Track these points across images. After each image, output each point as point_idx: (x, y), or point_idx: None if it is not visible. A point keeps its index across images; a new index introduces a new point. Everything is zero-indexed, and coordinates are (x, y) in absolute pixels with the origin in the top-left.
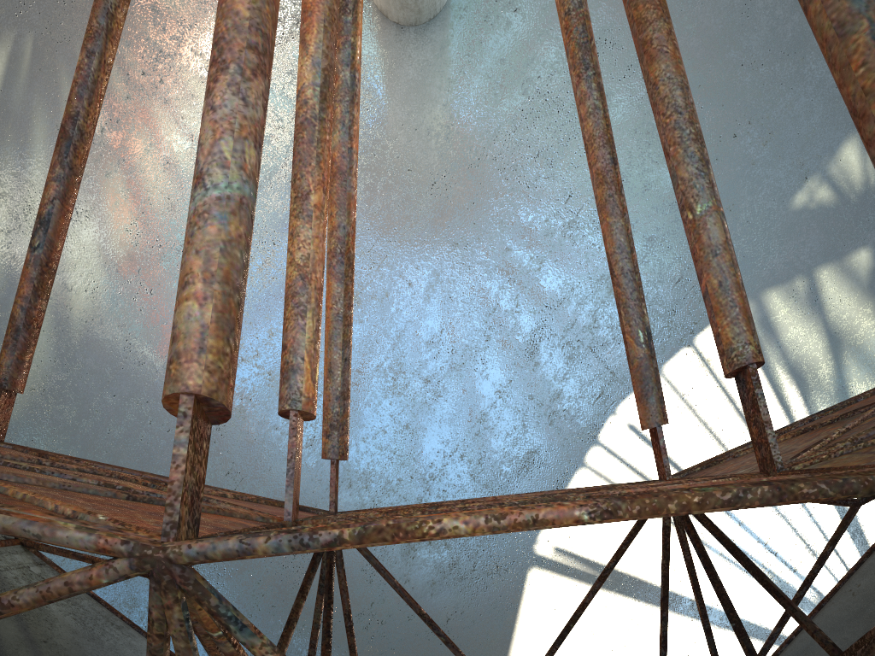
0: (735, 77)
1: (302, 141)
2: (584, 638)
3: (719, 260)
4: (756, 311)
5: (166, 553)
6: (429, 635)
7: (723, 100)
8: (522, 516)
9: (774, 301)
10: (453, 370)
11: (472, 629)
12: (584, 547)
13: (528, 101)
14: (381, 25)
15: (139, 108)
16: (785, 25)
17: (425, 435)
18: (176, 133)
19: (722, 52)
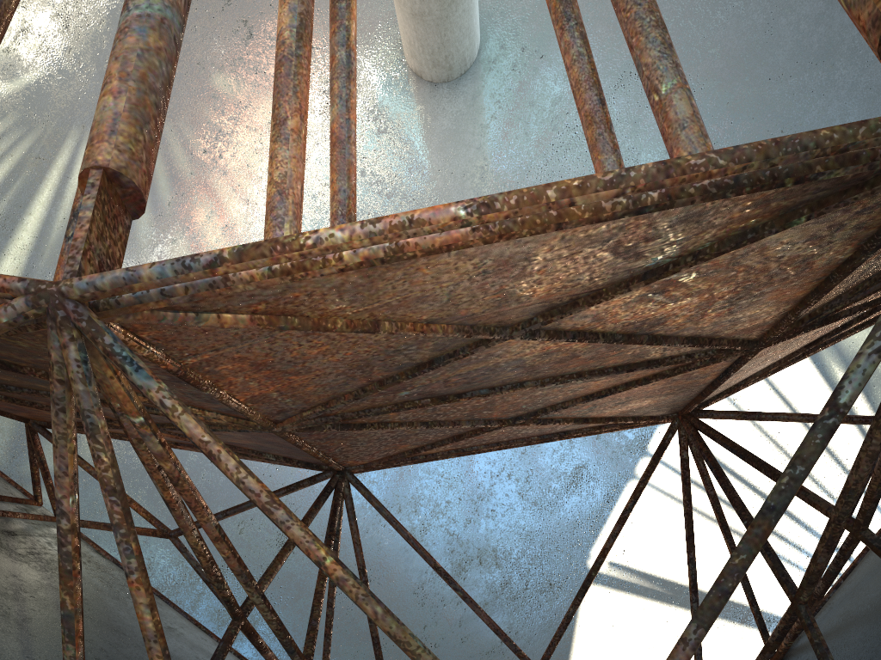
0: (763, 91)
1: (280, 75)
2: (645, 655)
3: (687, 132)
4: None
5: (58, 287)
6: (483, 657)
7: (753, 113)
8: (398, 218)
9: None
10: None
11: (527, 649)
12: (639, 561)
13: (558, 136)
14: (416, 85)
15: (201, 182)
16: (811, 37)
17: (471, 456)
18: (233, 199)
19: (748, 69)
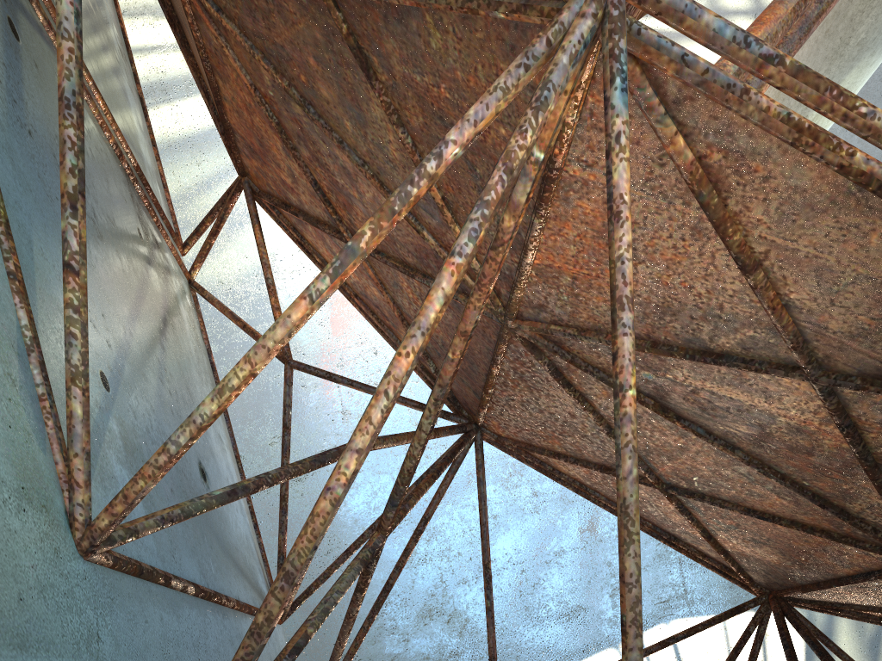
0: None
1: None
2: None
3: None
4: (825, 622)
5: None
6: None
7: None
8: None
9: (843, 624)
10: (561, 500)
11: None
12: None
13: None
14: None
15: None
16: None
17: (504, 533)
18: None
19: None
